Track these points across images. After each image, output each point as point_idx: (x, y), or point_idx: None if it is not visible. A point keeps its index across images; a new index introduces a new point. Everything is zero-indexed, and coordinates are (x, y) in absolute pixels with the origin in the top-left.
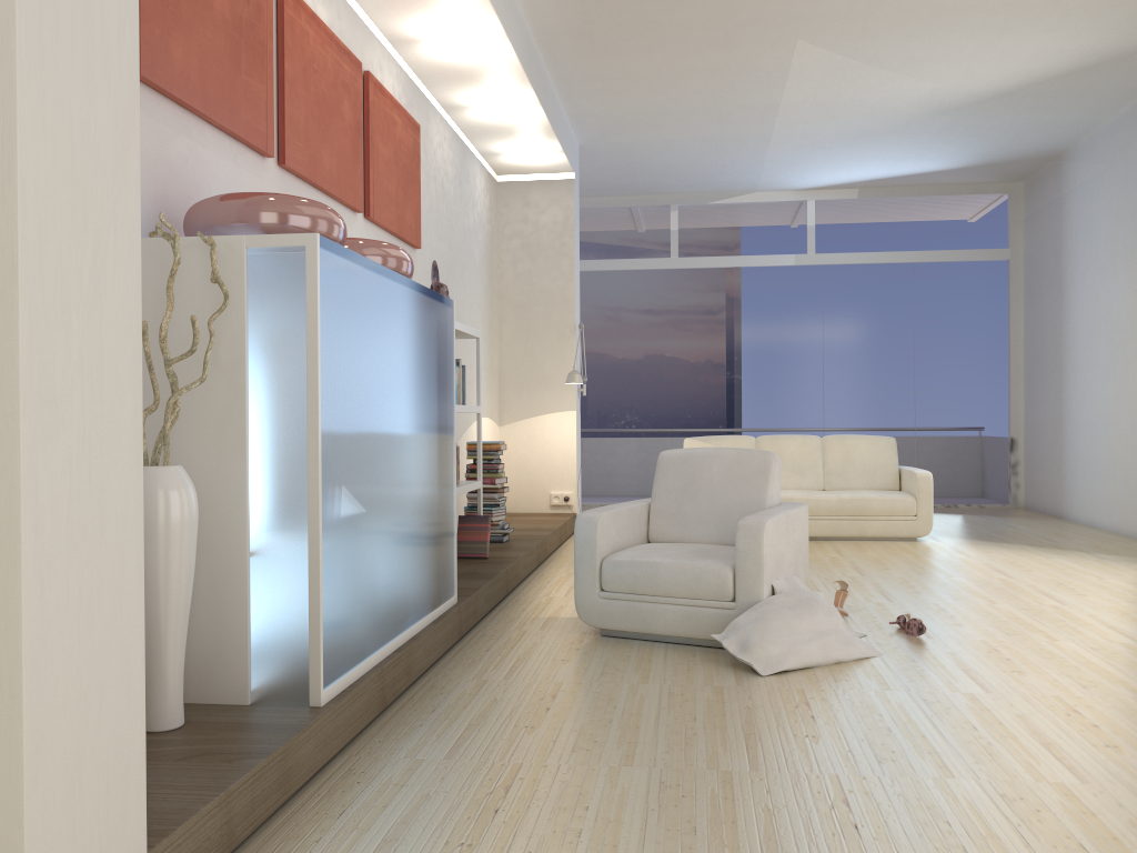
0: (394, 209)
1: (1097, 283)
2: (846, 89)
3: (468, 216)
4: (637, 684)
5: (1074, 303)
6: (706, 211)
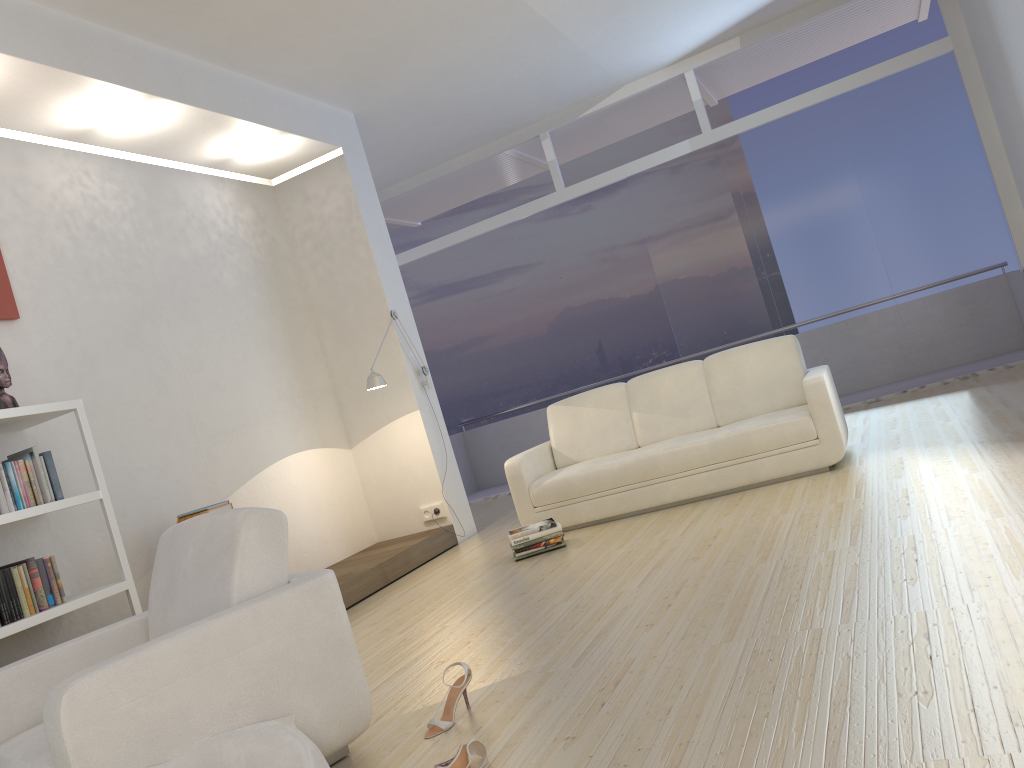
0: None
1: None
2: None
3: (187, 243)
4: None
5: (1019, 77)
6: (592, 126)
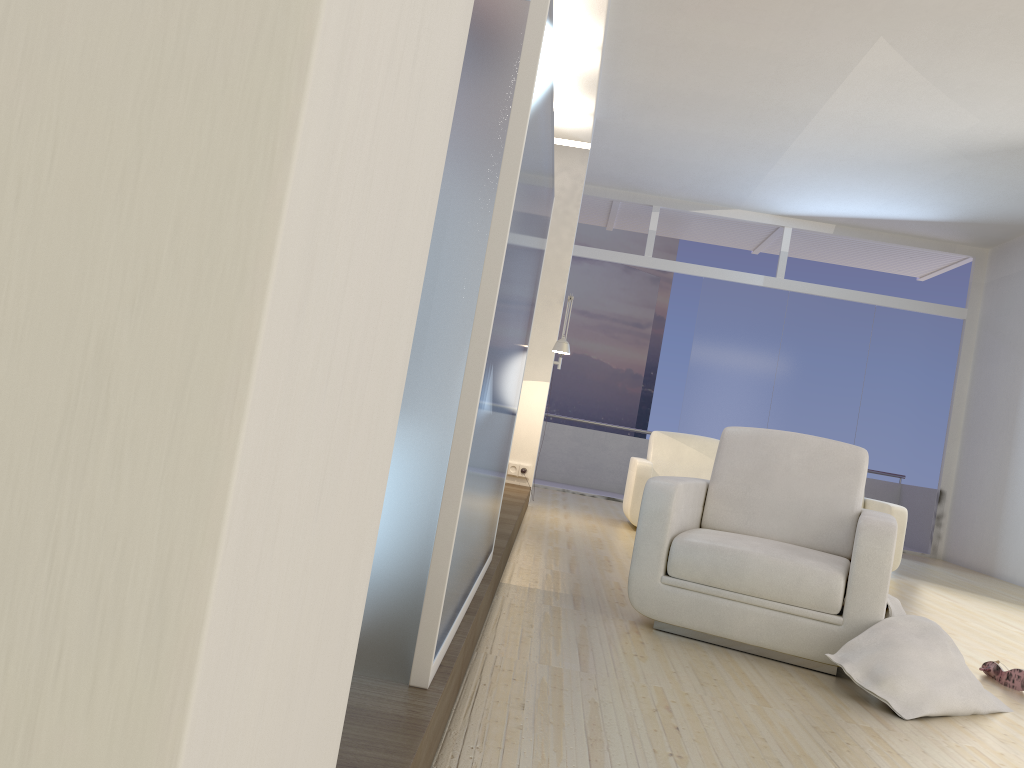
0: None
1: None
2: (892, 108)
3: None
4: (761, 707)
5: None
6: (682, 220)
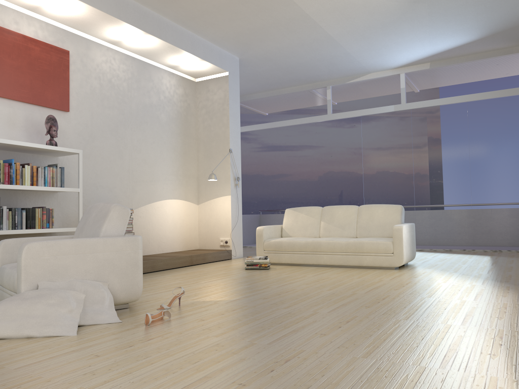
0: (28, 91)
1: None
2: None
3: (149, 97)
4: None
5: None
6: (353, 88)
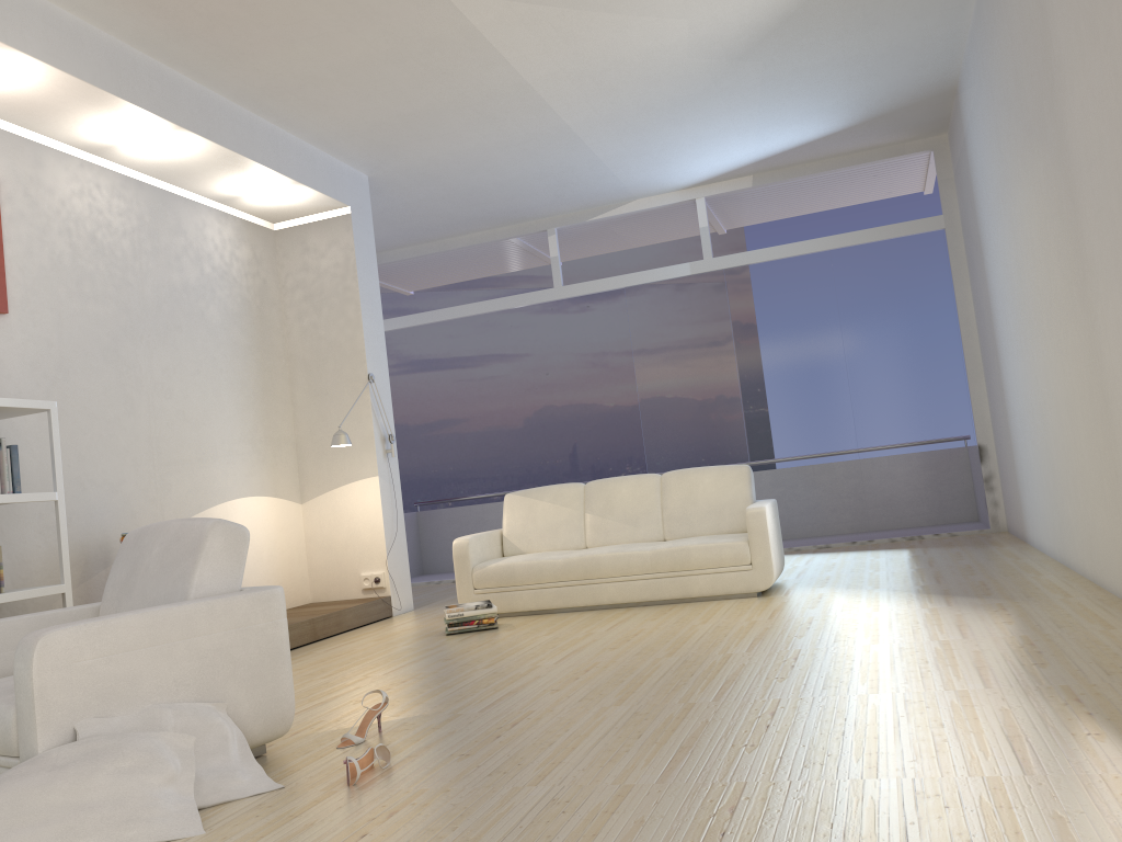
0: None
1: (996, 235)
2: (584, 48)
3: (181, 270)
4: None
5: (990, 266)
6: (600, 230)
